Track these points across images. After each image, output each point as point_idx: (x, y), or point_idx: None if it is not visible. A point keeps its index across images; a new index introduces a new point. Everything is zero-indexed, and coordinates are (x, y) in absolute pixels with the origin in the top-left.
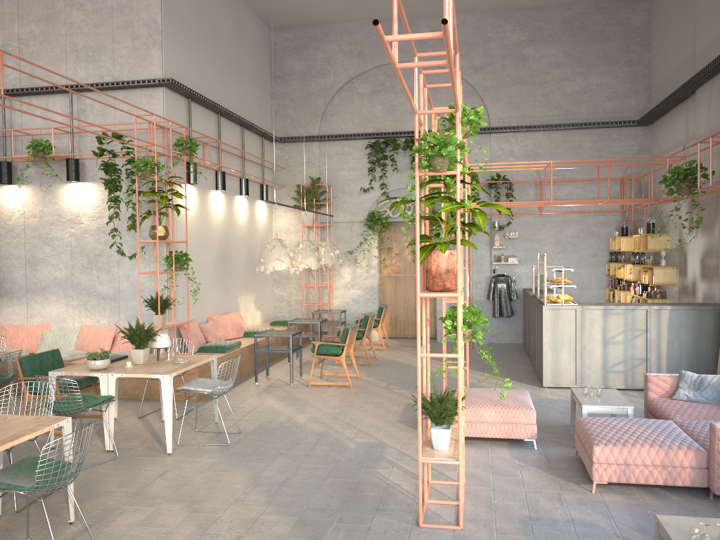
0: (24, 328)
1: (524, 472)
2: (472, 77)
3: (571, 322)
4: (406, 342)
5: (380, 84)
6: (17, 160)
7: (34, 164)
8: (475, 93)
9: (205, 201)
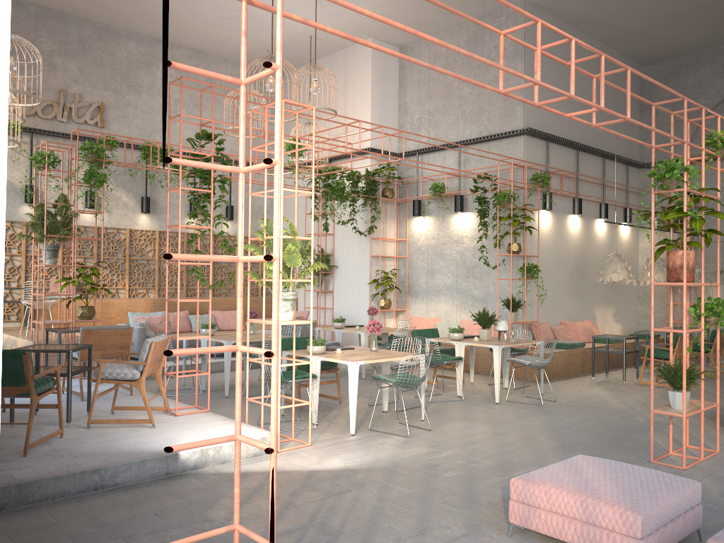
0: (424, 319)
1: None
2: None
3: None
4: None
5: None
6: (424, 198)
7: (434, 200)
8: None
9: (561, 224)
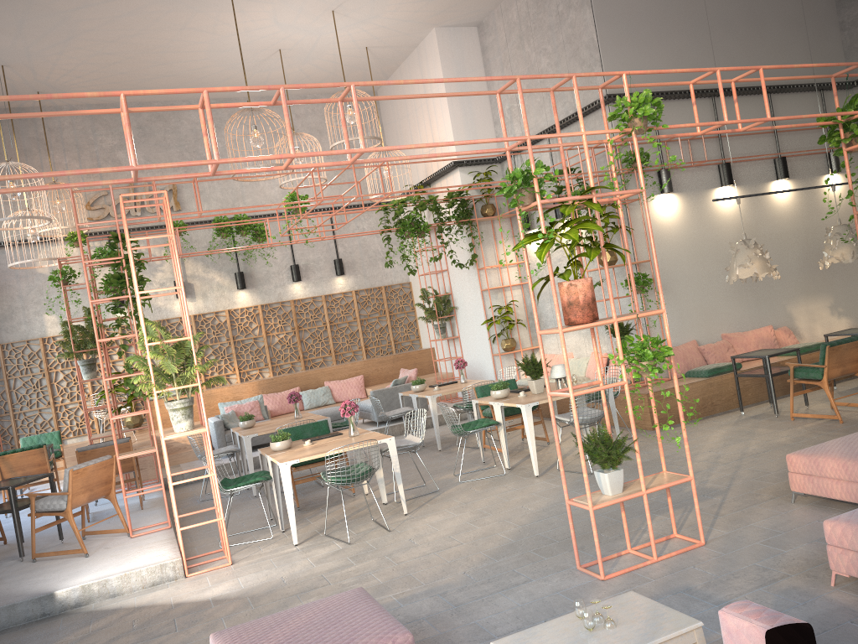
0: (555, 357)
1: (807, 546)
2: None
3: None
4: None
5: None
6: None
7: None
8: None
9: (701, 204)
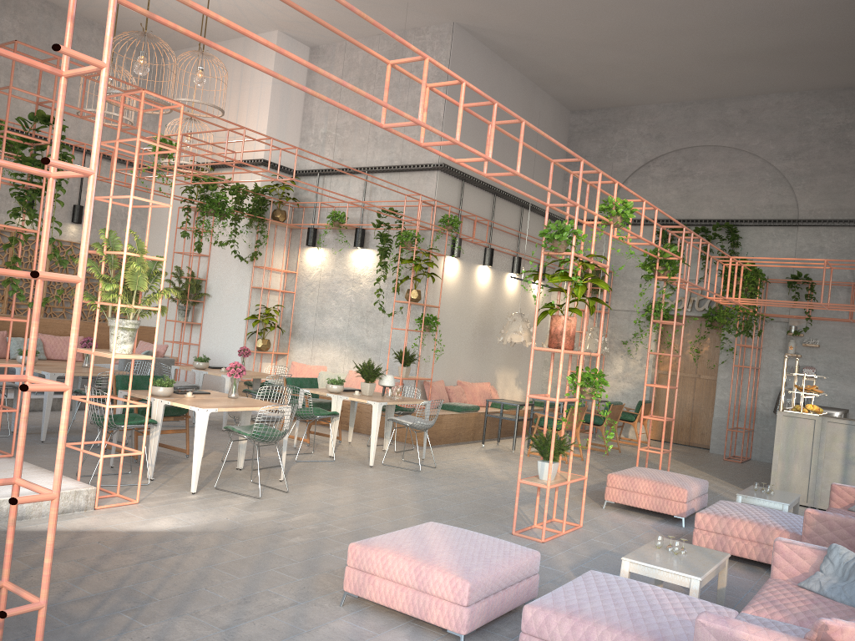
0: (307, 367)
1: (648, 534)
2: (782, 163)
3: (809, 433)
4: (674, 446)
5: (677, 168)
6: (321, 227)
7: (333, 231)
8: (785, 180)
9: (469, 274)
